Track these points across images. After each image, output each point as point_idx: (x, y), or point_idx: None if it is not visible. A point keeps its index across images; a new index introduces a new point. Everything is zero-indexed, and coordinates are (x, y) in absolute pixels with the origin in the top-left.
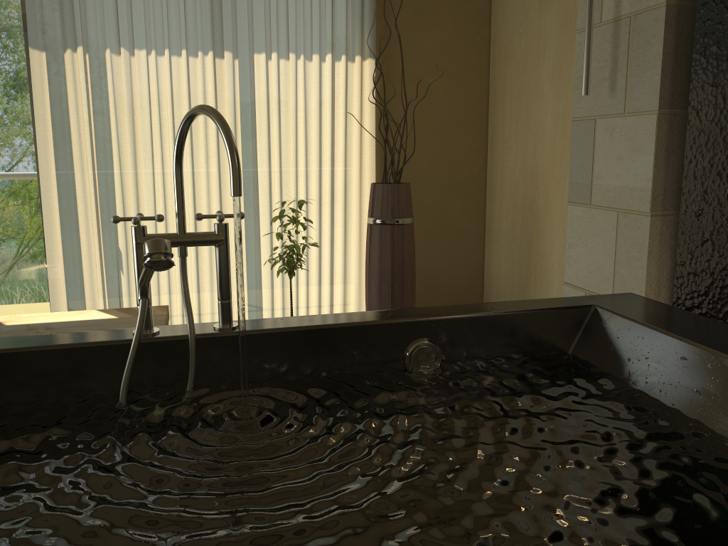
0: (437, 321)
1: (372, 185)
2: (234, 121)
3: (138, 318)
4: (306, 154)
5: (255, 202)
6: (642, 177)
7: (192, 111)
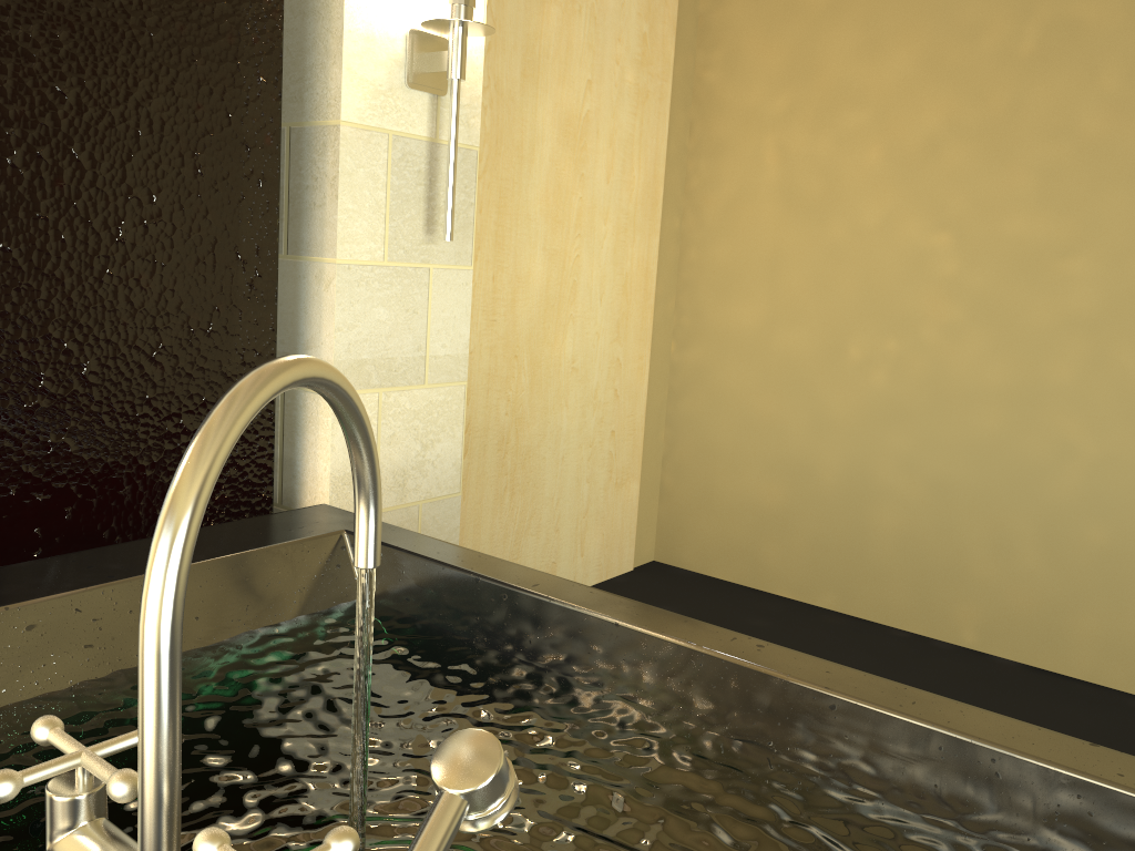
0: None
1: None
2: None
3: None
4: None
5: None
6: None
7: (289, 381)
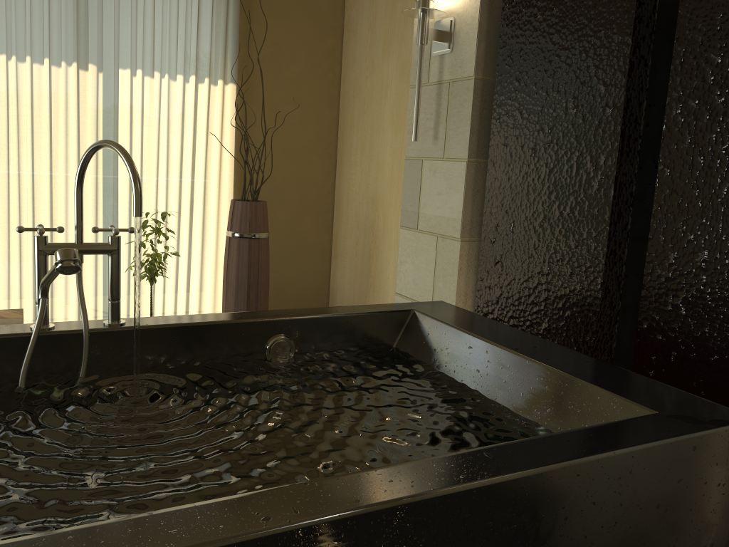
0: (292, 320)
1: (232, 201)
2: (96, 132)
3: (39, 315)
4: (167, 168)
5: (115, 210)
6: (455, 210)
7: (98, 144)
